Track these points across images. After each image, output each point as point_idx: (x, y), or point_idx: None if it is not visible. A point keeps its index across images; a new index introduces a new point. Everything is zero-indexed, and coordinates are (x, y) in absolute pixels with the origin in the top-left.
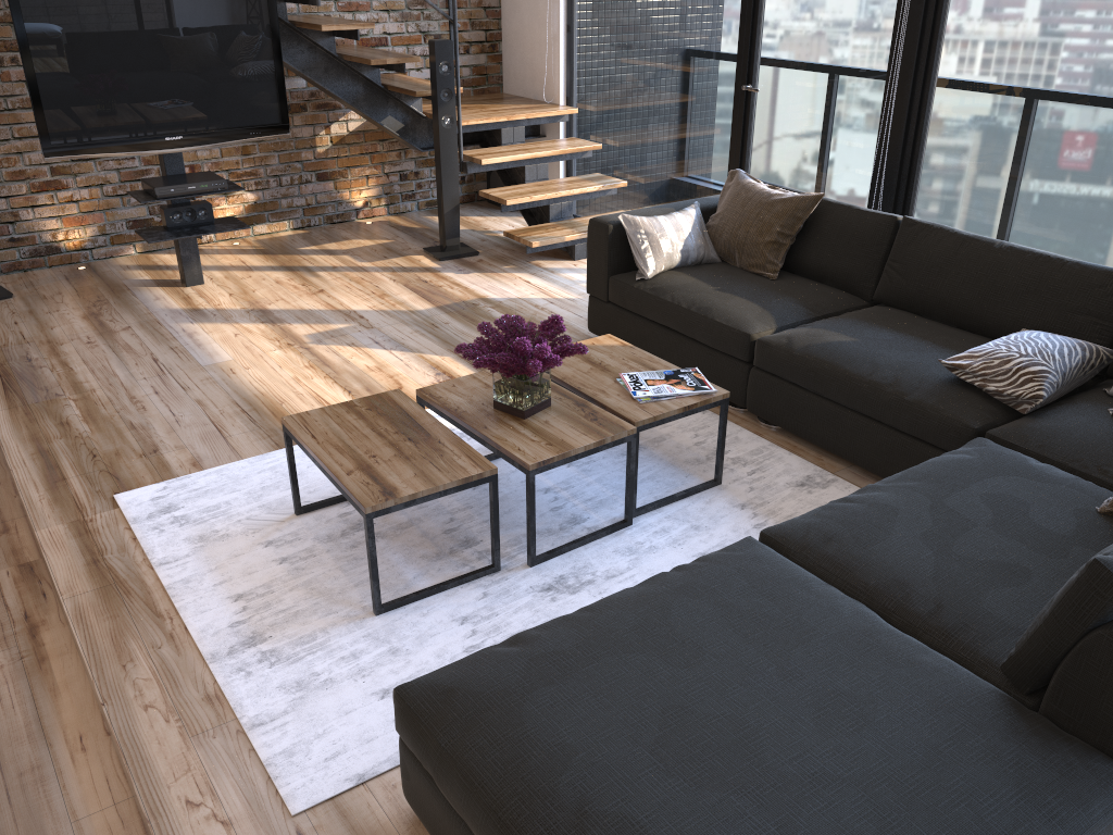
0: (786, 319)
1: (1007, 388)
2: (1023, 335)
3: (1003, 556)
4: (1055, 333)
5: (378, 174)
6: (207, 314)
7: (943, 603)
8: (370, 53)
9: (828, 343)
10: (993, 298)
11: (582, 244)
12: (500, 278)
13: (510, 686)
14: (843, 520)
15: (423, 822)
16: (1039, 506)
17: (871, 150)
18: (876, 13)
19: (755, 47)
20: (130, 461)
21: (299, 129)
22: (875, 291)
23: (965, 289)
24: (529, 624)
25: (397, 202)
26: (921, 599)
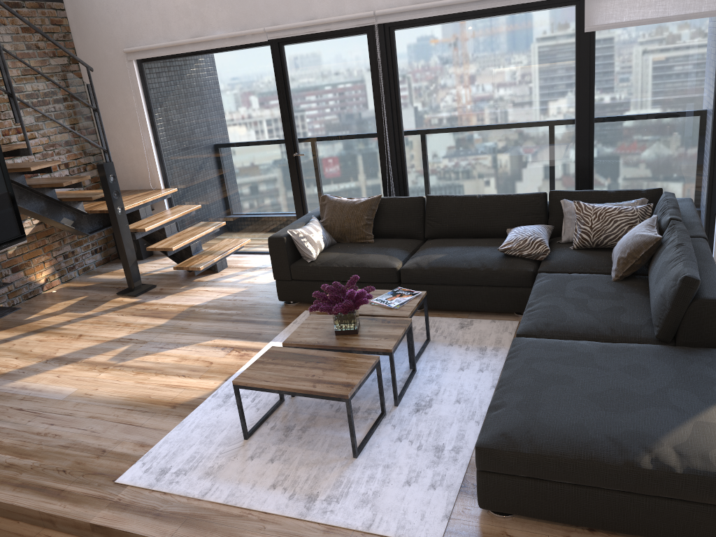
0: (401, 256)
1: (532, 251)
2: (519, 229)
3: (608, 305)
4: (522, 226)
5: (50, 258)
6: (17, 373)
7: (612, 327)
8: (50, 180)
9: (437, 259)
10: (488, 219)
11: (219, 262)
12: (188, 294)
13: (525, 419)
14: (543, 316)
15: (505, 509)
16: (595, 286)
17: (377, 171)
18: (363, 106)
19: (295, 133)
20: (95, 462)
21: None
22: (425, 234)
23: (473, 219)
24: (430, 426)
25: (65, 274)
26: (603, 329)
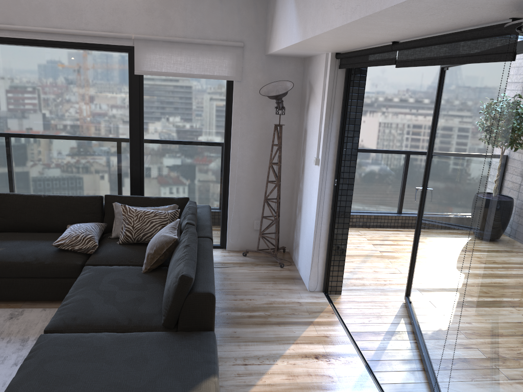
0: None
1: (83, 246)
2: (75, 226)
3: (132, 296)
4: (81, 223)
5: None
6: None
7: (130, 317)
8: None
9: None
10: (51, 216)
11: None
12: None
13: None
14: (73, 310)
15: None
16: (127, 278)
17: None
18: None
19: None
20: None
21: None
22: None
23: (37, 216)
24: None
25: None
26: (123, 320)
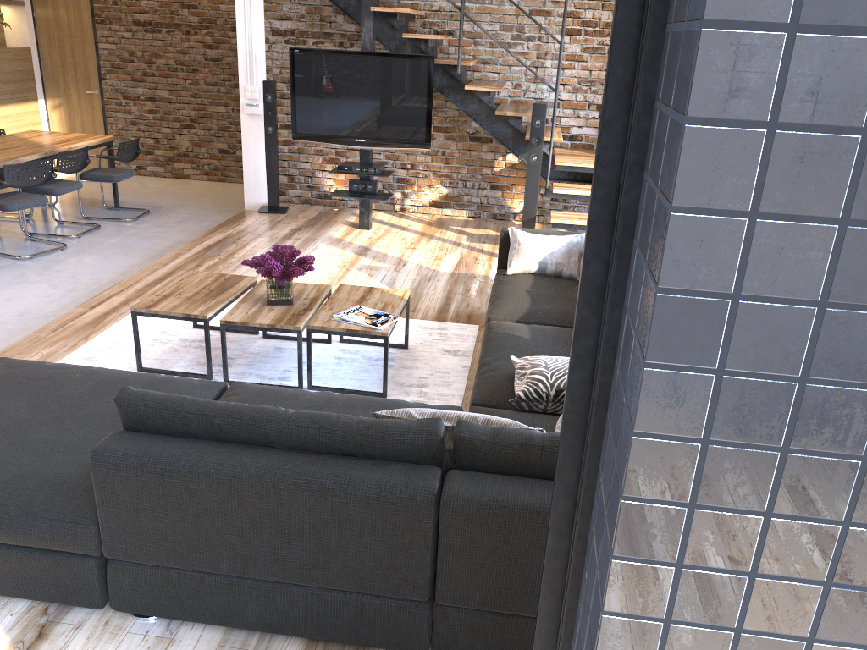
0: (532, 318)
1: (517, 385)
2: None
3: None
4: None
5: None
6: (340, 243)
7: None
8: (512, 108)
9: (508, 334)
10: None
11: None
12: None
13: (11, 369)
14: (262, 391)
15: None
16: None
17: None
18: None
19: None
20: None
21: (484, 154)
22: None
23: None
24: None
25: (545, 215)
26: None
